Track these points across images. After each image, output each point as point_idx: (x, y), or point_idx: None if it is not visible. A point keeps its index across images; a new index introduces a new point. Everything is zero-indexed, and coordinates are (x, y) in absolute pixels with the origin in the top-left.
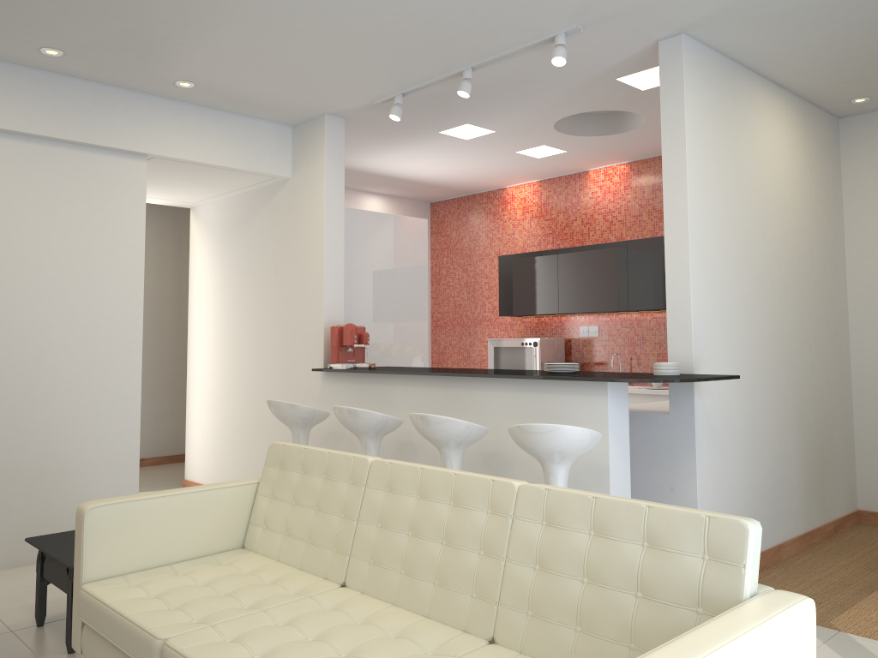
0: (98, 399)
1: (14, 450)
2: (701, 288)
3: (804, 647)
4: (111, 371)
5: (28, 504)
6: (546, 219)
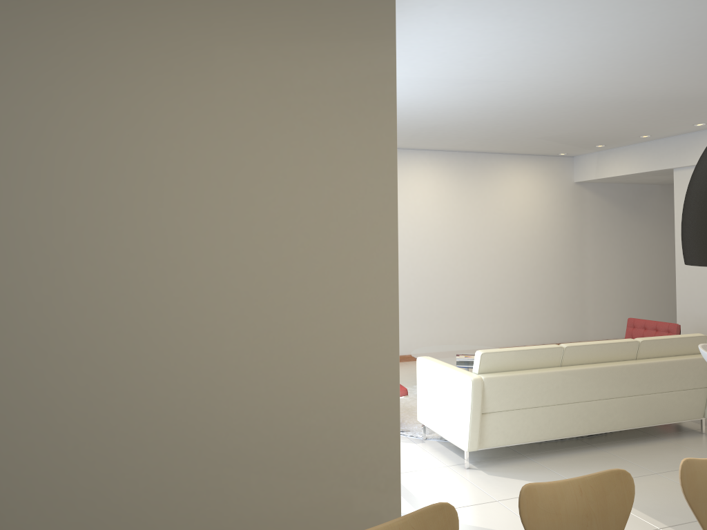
0: None
1: None
2: None
3: (466, 389)
4: None
5: None
6: None
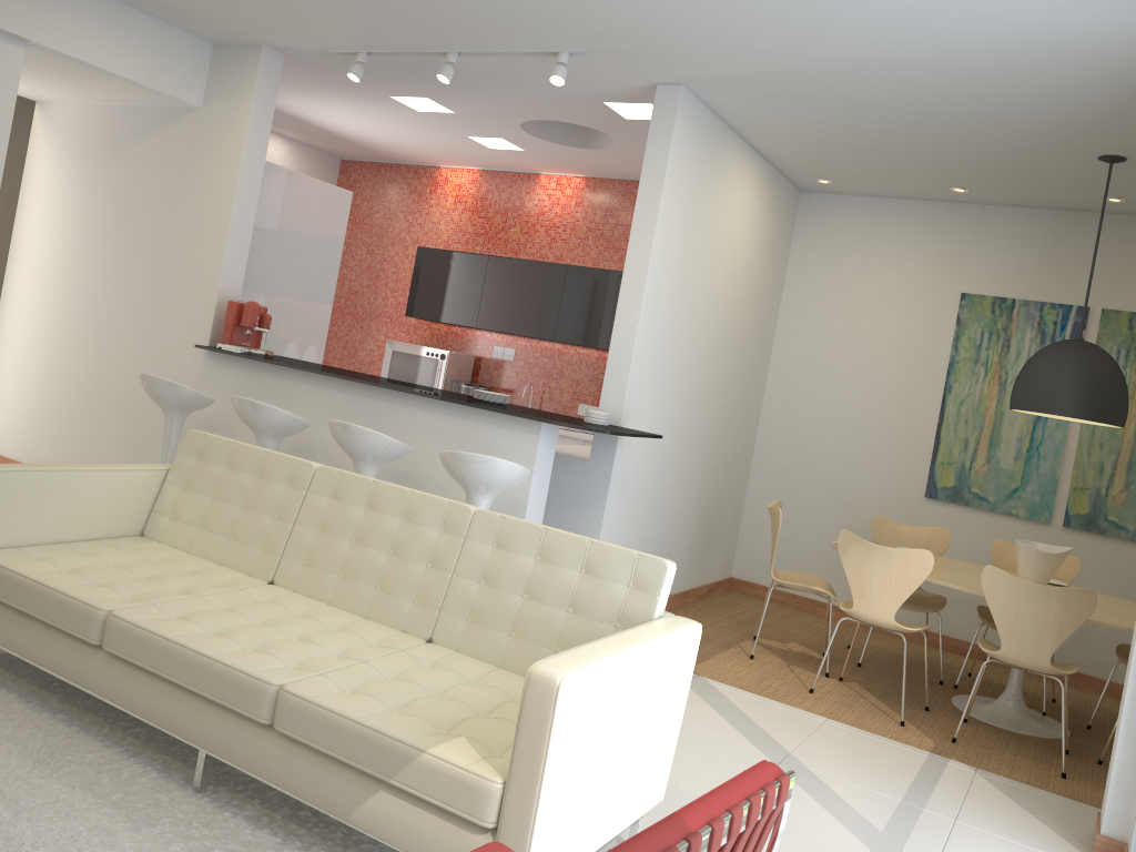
0: None
1: None
2: (645, 344)
3: (689, 657)
4: None
5: None
6: (481, 216)
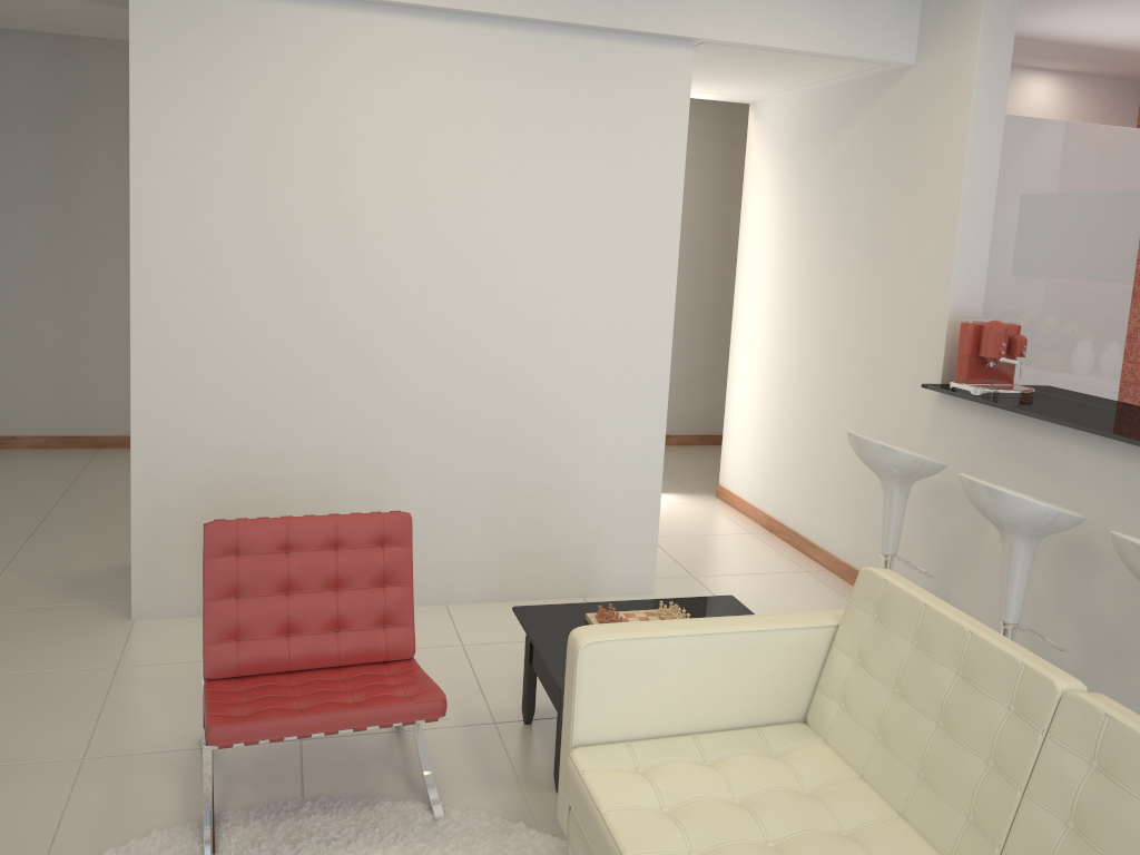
0: (612, 399)
1: (509, 457)
2: None
3: None
4: (630, 361)
5: (525, 526)
6: None
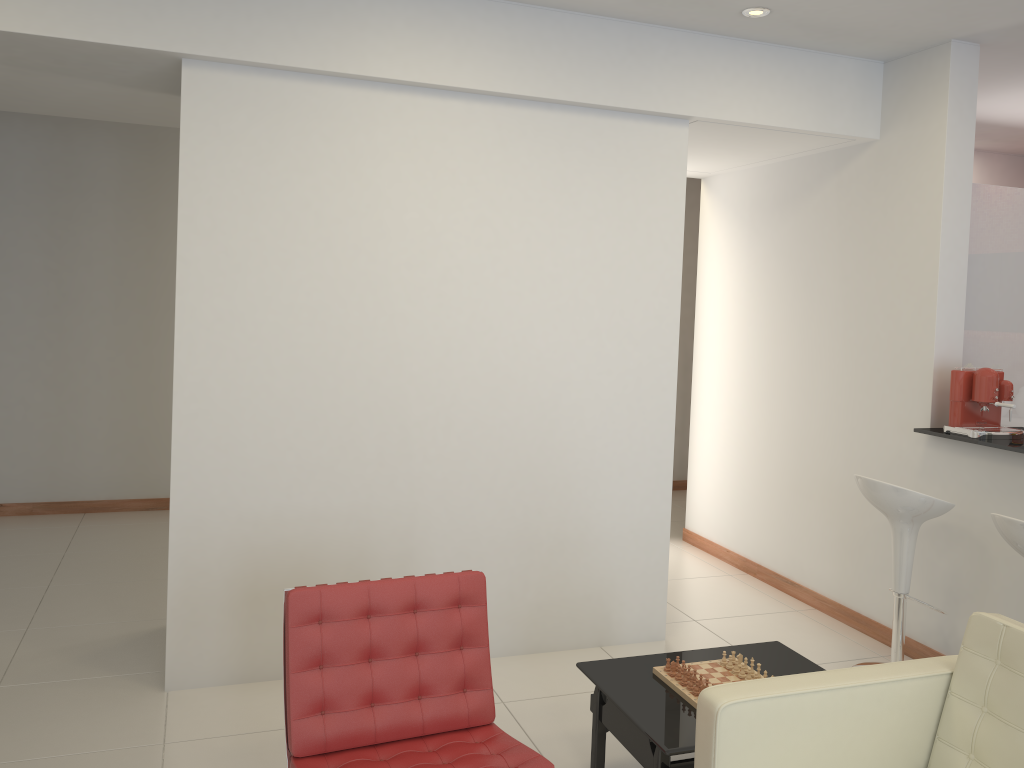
0: (623, 450)
1: (530, 510)
2: None
3: None
4: (639, 414)
5: (545, 578)
6: None
